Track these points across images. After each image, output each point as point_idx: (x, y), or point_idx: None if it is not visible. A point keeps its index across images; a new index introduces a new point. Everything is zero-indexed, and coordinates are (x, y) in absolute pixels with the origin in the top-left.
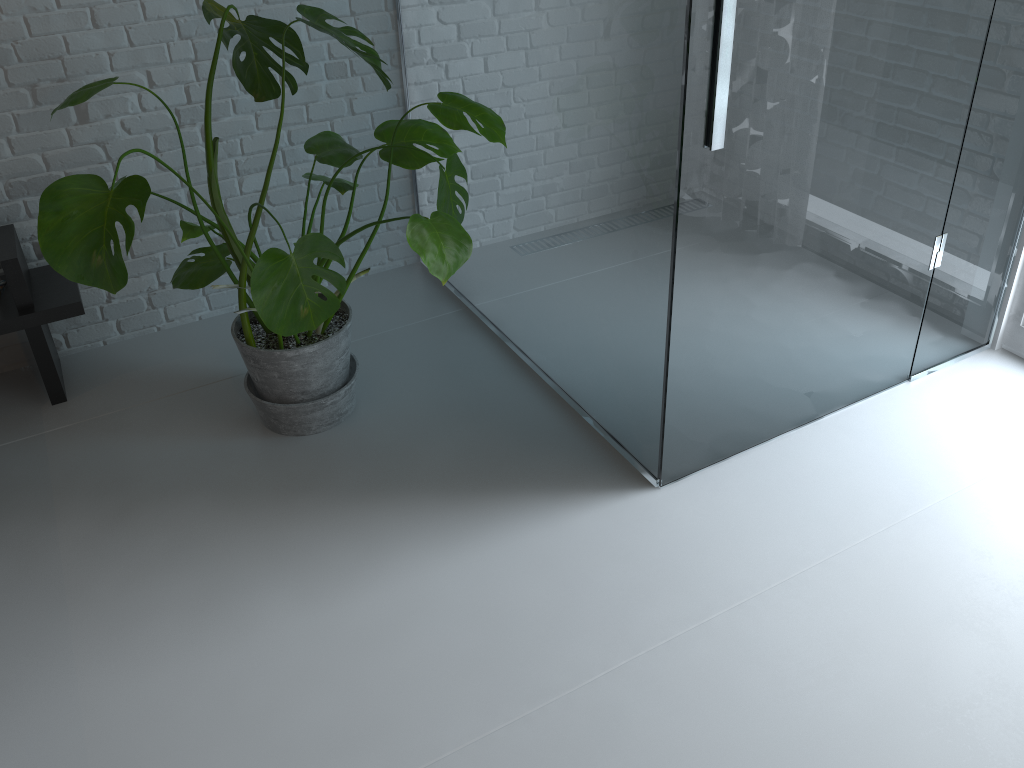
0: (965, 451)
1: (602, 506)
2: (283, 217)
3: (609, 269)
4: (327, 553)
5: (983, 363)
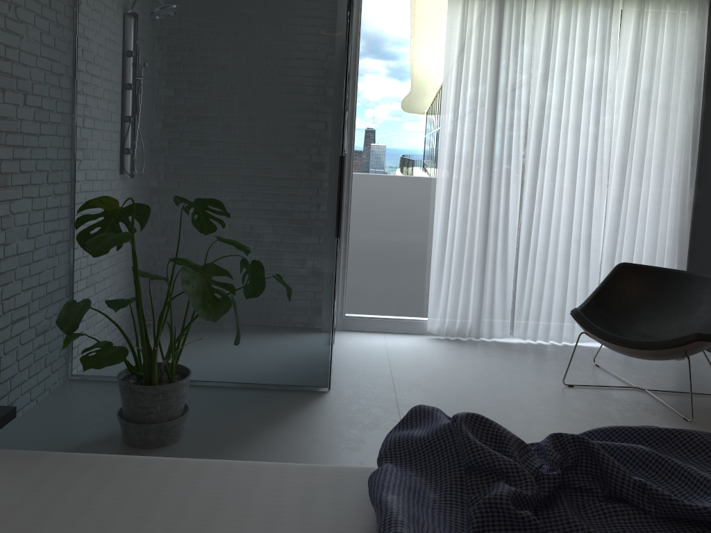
0: (374, 352)
1: (325, 401)
2: (24, 353)
3: (292, 301)
4: (275, 455)
5: (341, 334)
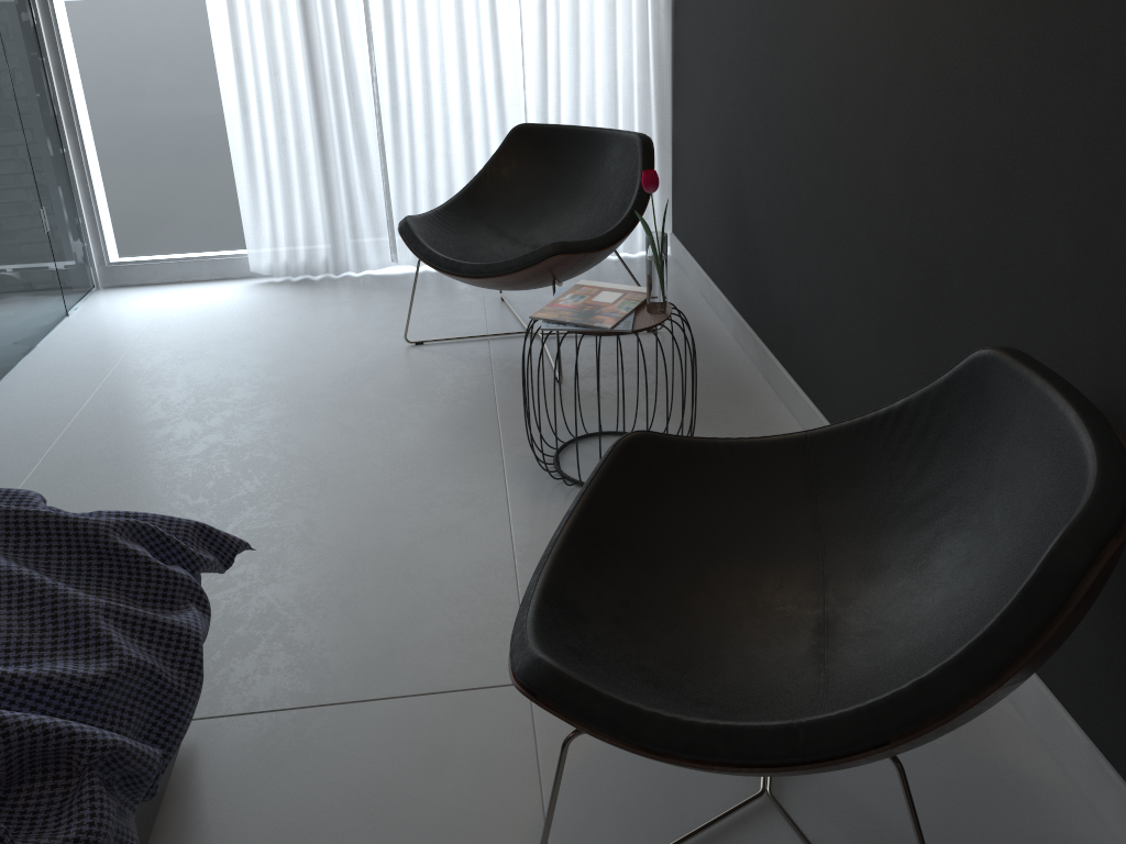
0: (130, 322)
1: None
2: None
3: None
4: None
5: (101, 295)
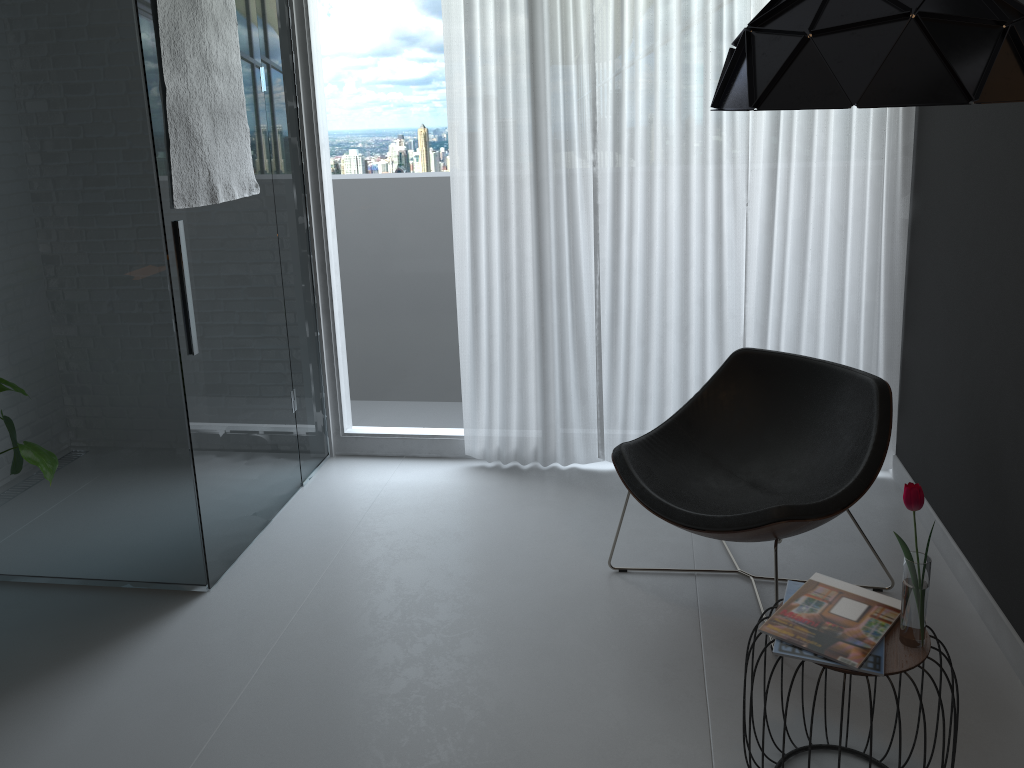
0: (353, 501)
1: (183, 614)
2: None
3: (130, 457)
4: (4, 737)
5: (332, 464)
